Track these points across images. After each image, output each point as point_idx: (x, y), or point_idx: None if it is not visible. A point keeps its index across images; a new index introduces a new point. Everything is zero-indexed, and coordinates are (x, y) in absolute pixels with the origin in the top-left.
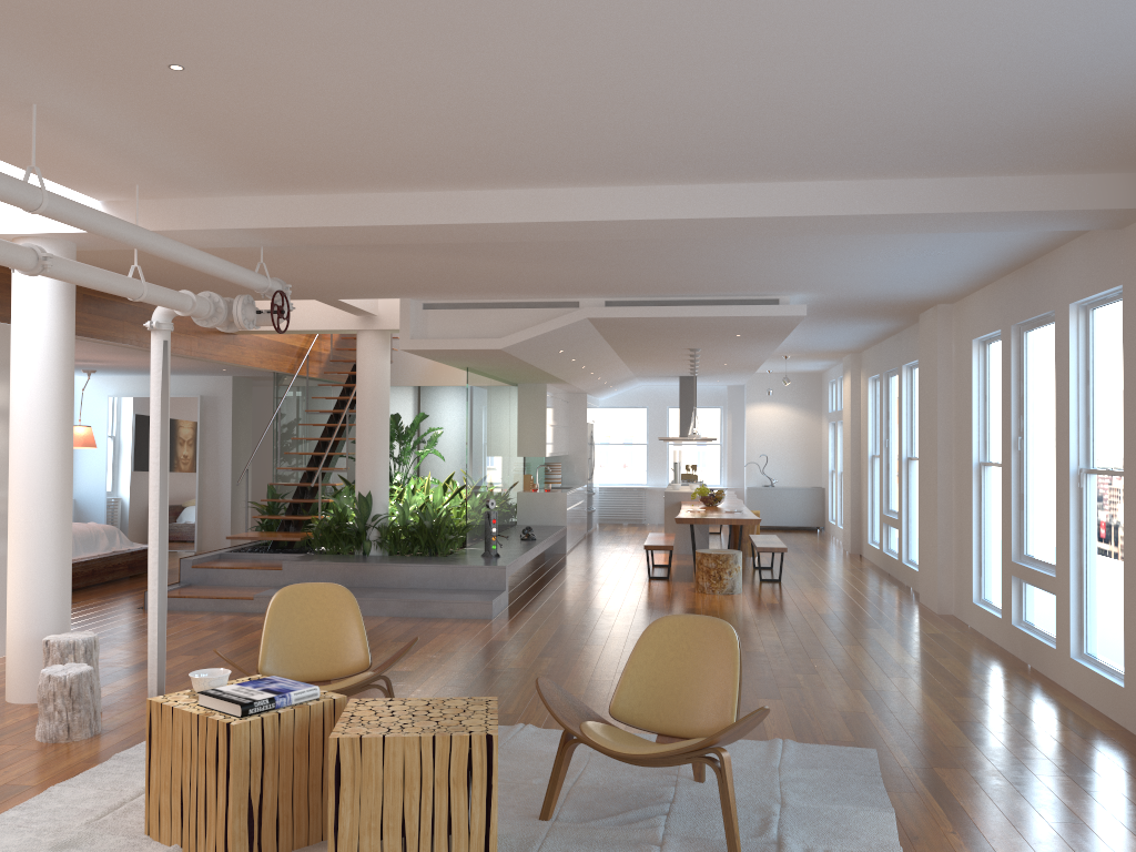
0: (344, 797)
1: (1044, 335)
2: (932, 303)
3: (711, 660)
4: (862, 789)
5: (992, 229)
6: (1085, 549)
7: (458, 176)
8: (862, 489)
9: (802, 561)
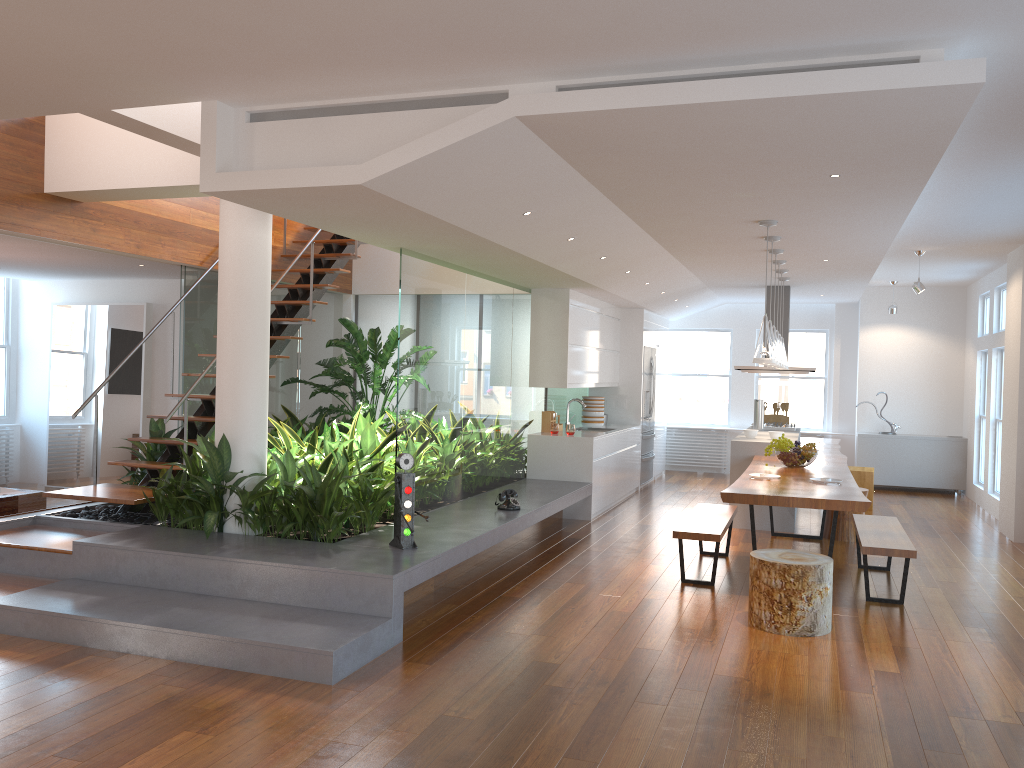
0: None
1: None
2: None
3: None
4: None
5: None
6: None
7: None
8: None
9: (938, 556)
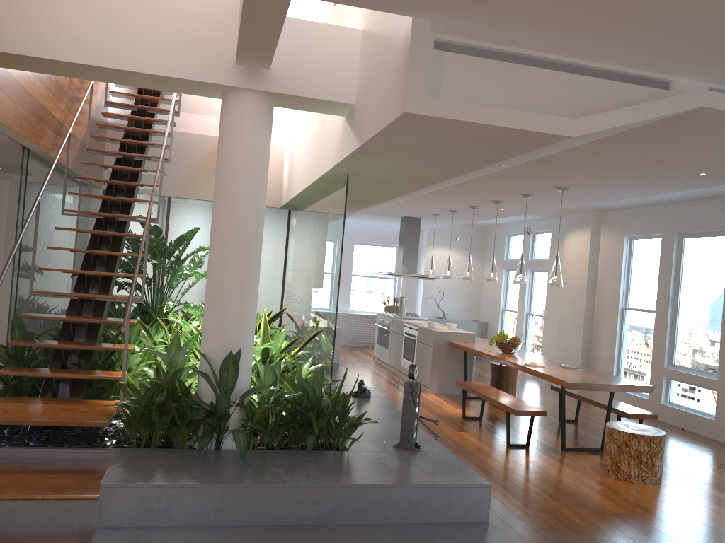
0: None
1: None
2: None
3: None
4: None
5: None
6: None
7: None
8: (597, 336)
9: (572, 407)
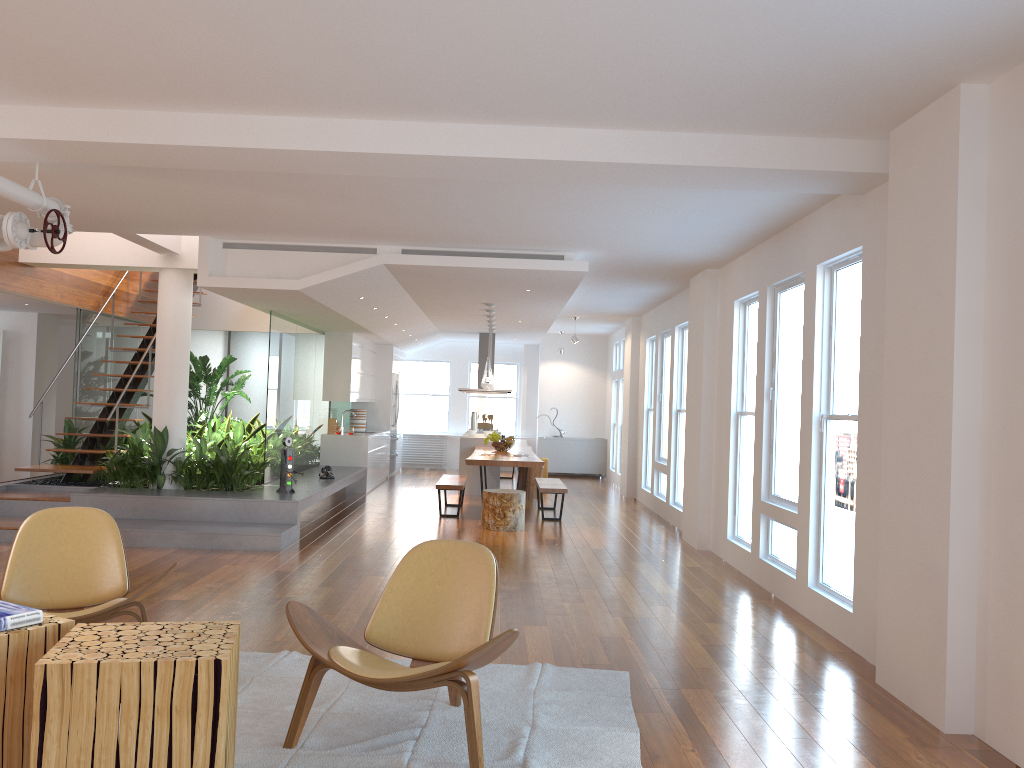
0: (50, 729)
1: (795, 295)
2: (701, 267)
3: (469, 585)
4: (611, 710)
5: (751, 187)
6: (823, 488)
7: (237, 97)
8: (638, 439)
9: (583, 503)
